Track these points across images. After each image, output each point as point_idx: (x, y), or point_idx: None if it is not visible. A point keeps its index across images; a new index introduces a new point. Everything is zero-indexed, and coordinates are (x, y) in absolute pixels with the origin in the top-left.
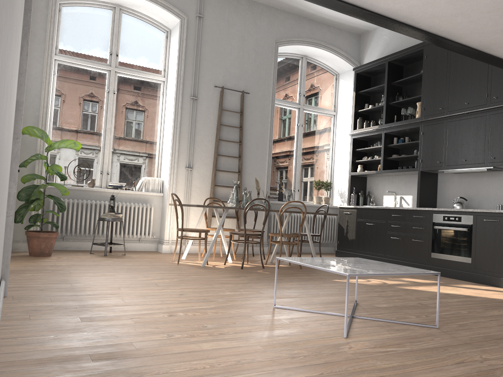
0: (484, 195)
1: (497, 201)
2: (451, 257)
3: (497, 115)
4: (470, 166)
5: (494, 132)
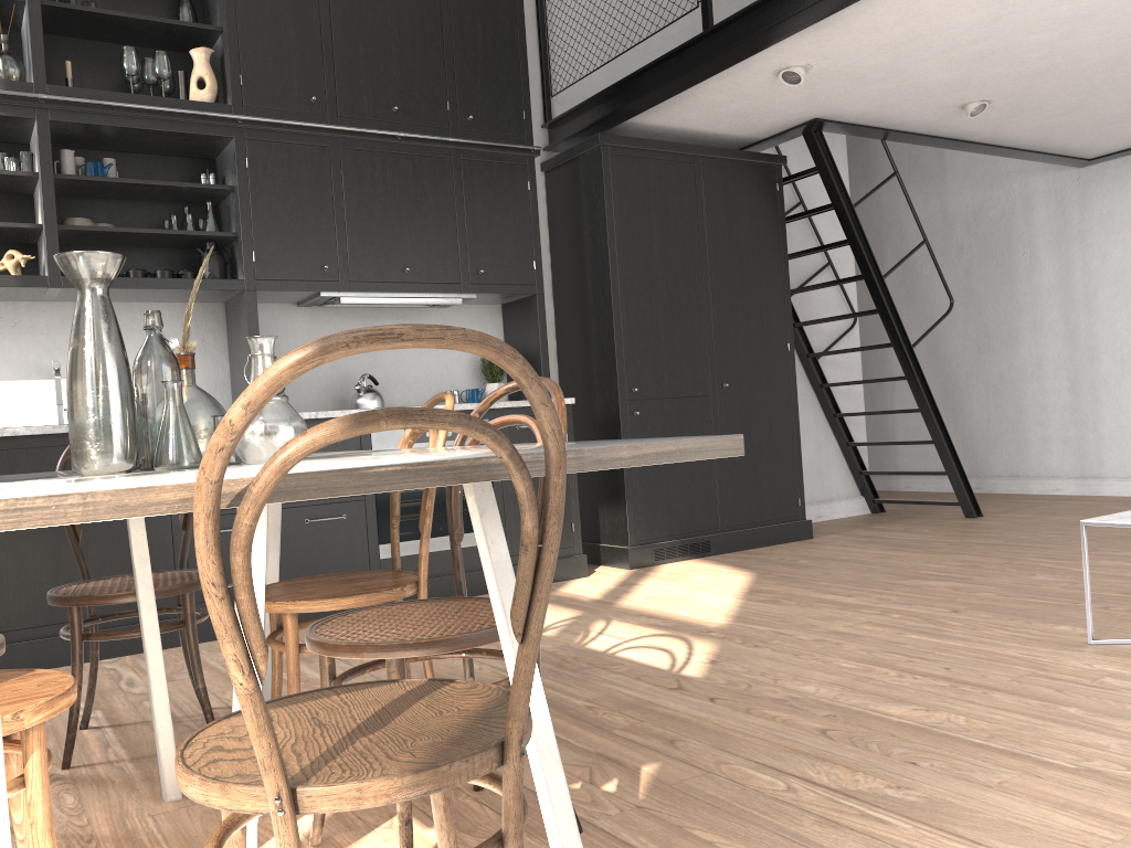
0: (389, 369)
1: (424, 385)
2: (444, 542)
3: (478, 166)
4: (424, 288)
5: (476, 207)
